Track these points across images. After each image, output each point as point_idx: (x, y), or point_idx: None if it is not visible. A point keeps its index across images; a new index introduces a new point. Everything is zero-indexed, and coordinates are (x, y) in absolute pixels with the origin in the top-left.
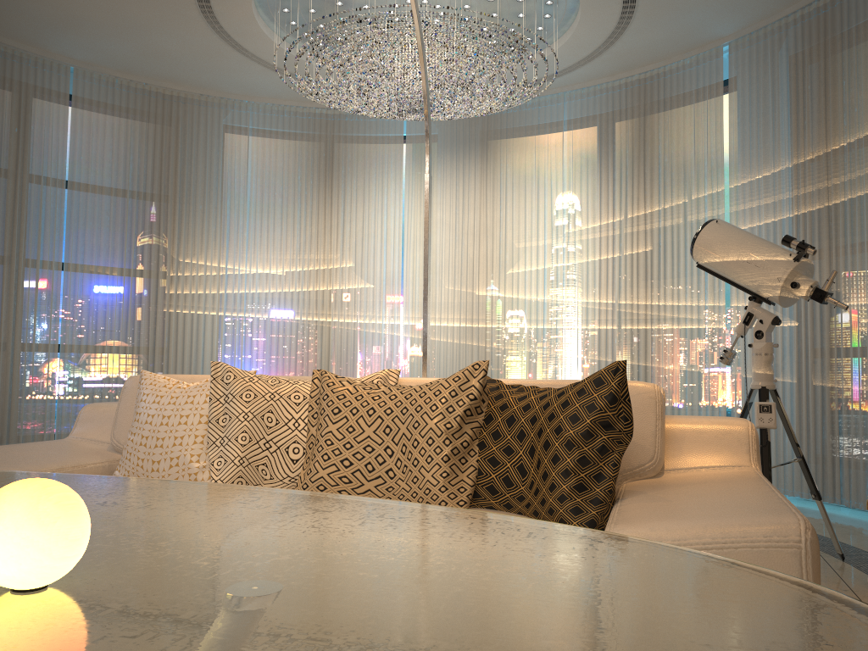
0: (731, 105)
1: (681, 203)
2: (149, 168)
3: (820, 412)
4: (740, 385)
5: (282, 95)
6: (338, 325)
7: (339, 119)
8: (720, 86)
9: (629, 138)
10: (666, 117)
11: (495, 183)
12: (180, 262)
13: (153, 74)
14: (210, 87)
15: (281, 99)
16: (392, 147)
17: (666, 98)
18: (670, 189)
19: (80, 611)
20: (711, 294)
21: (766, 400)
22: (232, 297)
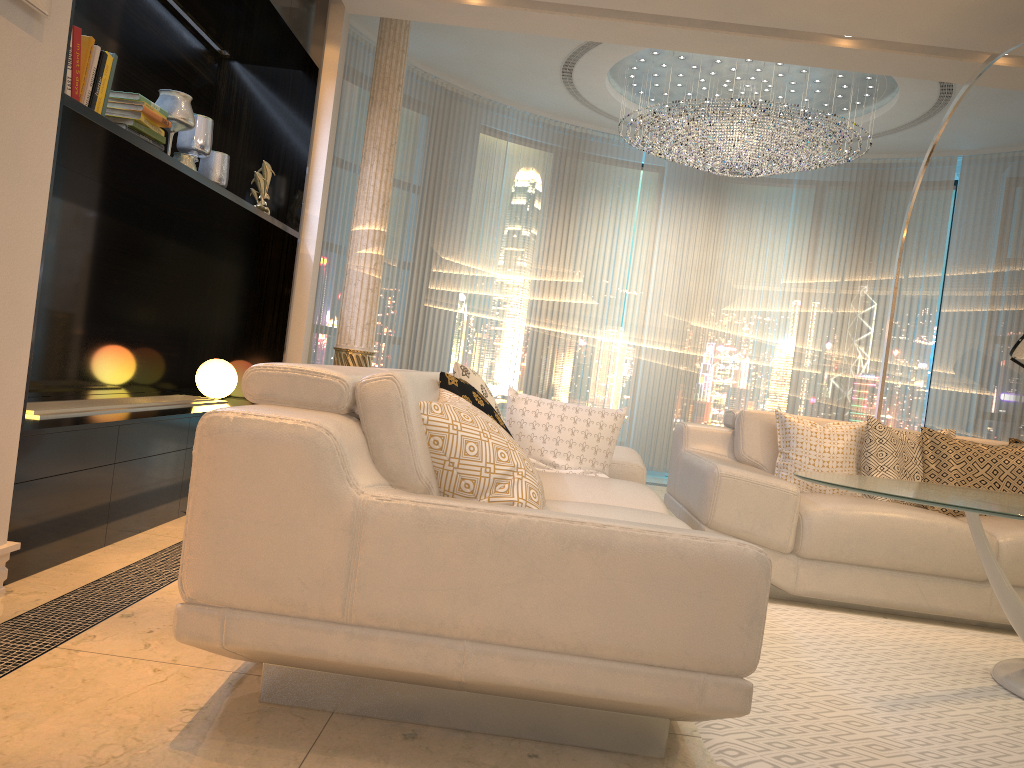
0: (956, 208)
1: None
2: (429, 163)
3: None
4: None
5: (547, 108)
6: (562, 336)
7: (585, 139)
8: (948, 189)
9: (855, 212)
10: (893, 202)
11: (720, 226)
12: (442, 259)
13: (451, 71)
14: (489, 90)
15: (541, 111)
16: (629, 174)
17: (895, 186)
18: (889, 265)
19: None
20: (916, 359)
21: None
22: (477, 299)
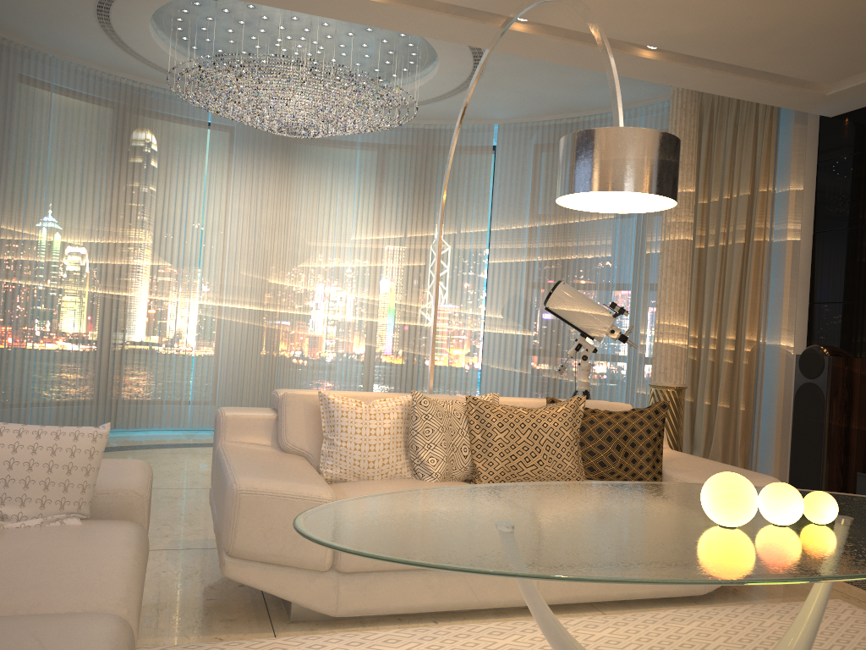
0: (496, 170)
1: (451, 233)
2: None
3: (545, 394)
4: (487, 372)
5: (96, 60)
6: (134, 300)
7: (145, 94)
8: (489, 153)
9: (413, 173)
10: (444, 165)
11: (292, 185)
12: None
13: None
14: (21, 35)
15: (90, 62)
16: (196, 132)
17: (445, 150)
18: (444, 221)
19: (853, 526)
20: (471, 305)
21: (588, 398)
22: (27, 265)
